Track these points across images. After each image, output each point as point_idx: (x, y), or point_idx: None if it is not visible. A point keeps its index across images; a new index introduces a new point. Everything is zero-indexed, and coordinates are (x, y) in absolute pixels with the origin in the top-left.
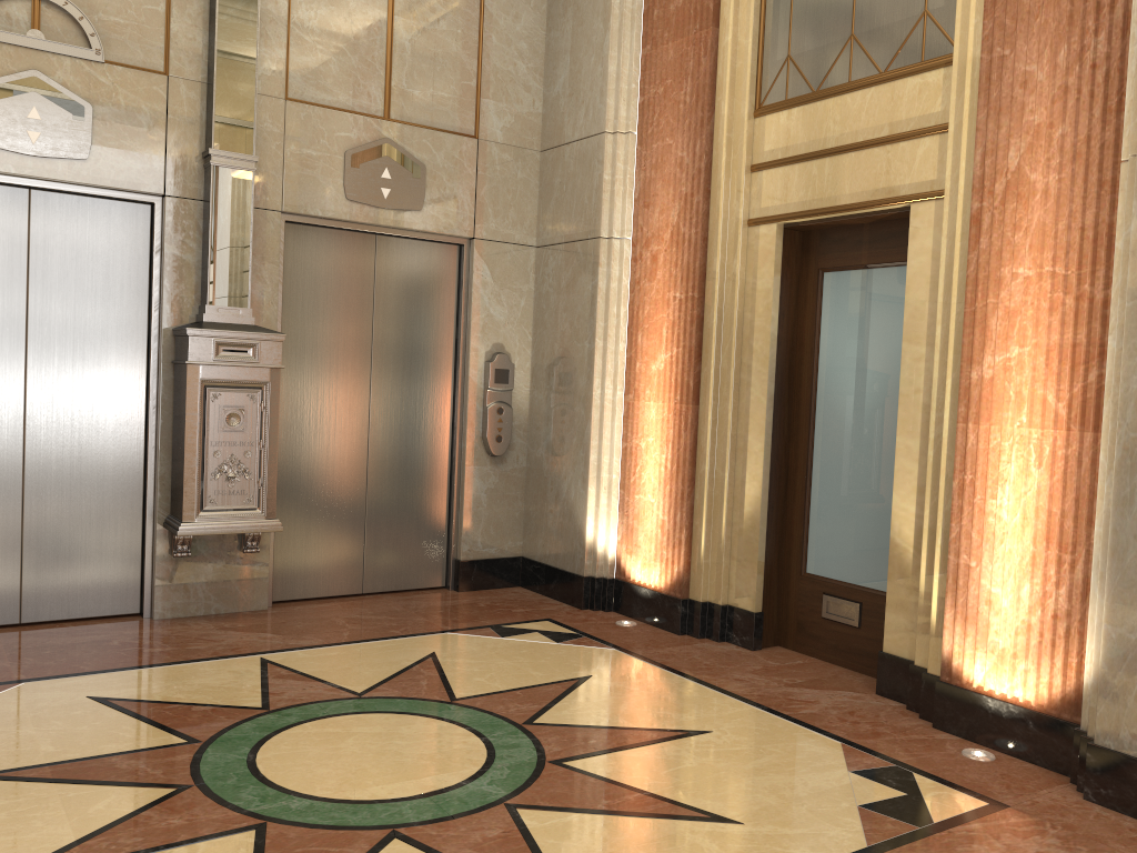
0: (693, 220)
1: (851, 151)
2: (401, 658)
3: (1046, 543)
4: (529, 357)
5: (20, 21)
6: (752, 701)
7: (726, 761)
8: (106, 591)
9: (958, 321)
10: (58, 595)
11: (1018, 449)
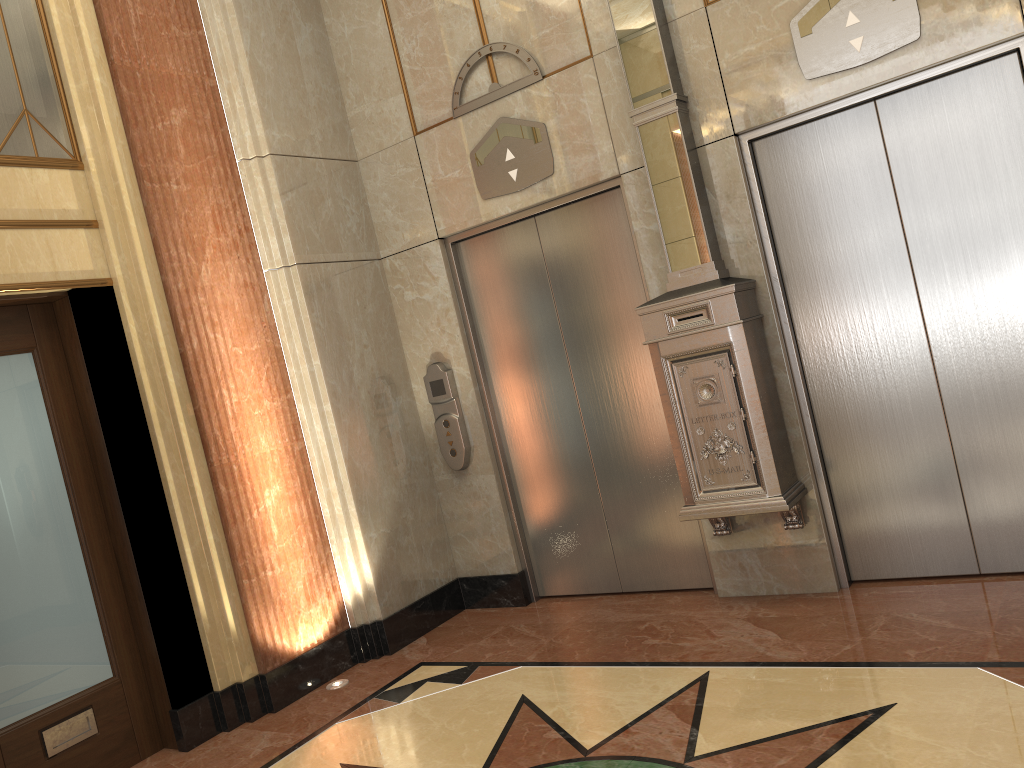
0: None
1: None
2: (837, 705)
3: None
4: None
5: (484, 83)
6: None
7: None
8: (680, 565)
9: None
10: (643, 568)
11: None
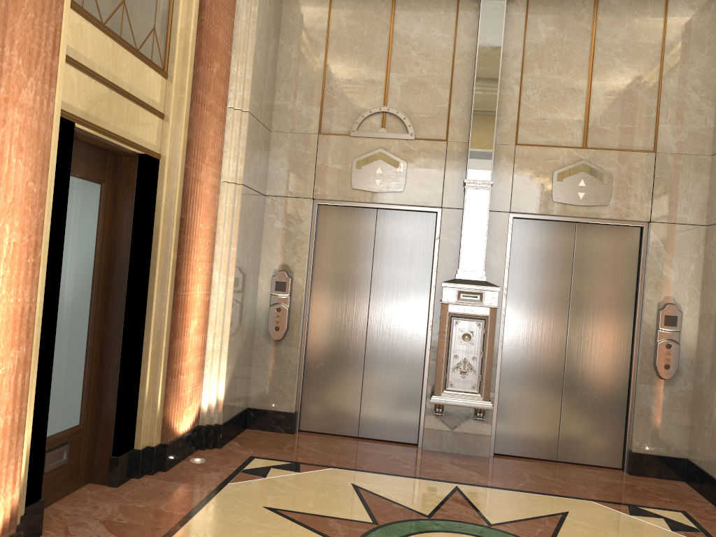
0: None
1: None
2: (541, 509)
3: None
4: (697, 307)
5: (376, 125)
6: None
7: None
8: (400, 427)
9: None
10: (376, 425)
11: None
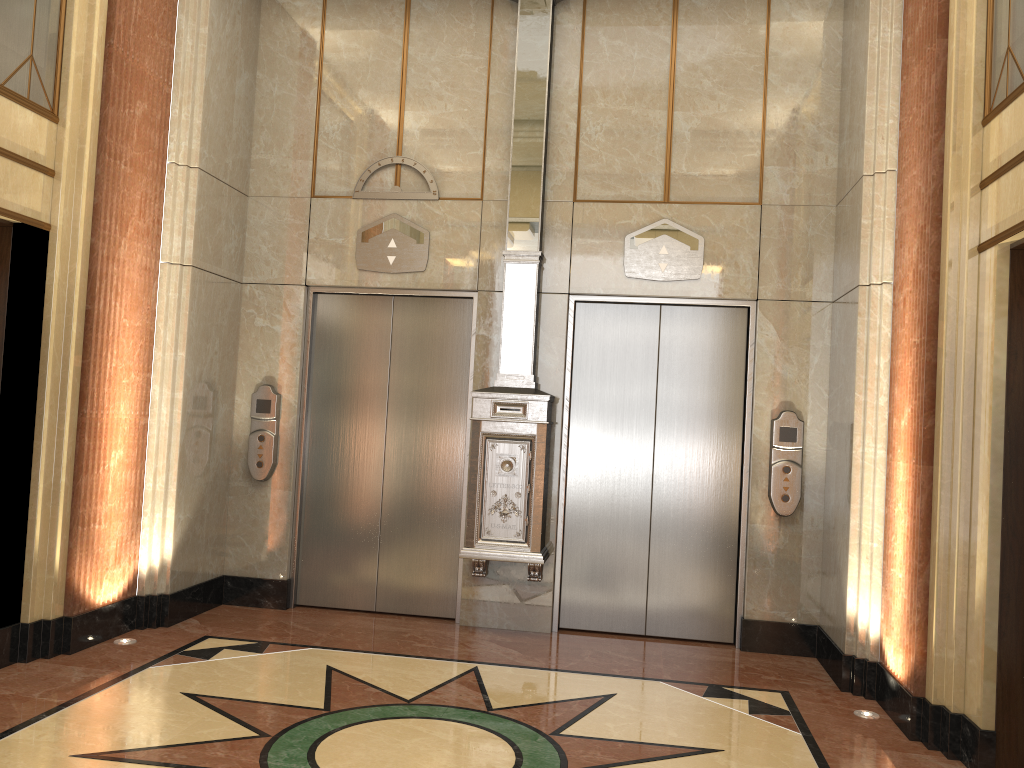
0: (925, 254)
1: None
2: (579, 691)
3: None
4: (824, 415)
5: (388, 182)
6: None
7: None
8: (431, 596)
9: None
10: (400, 594)
11: None
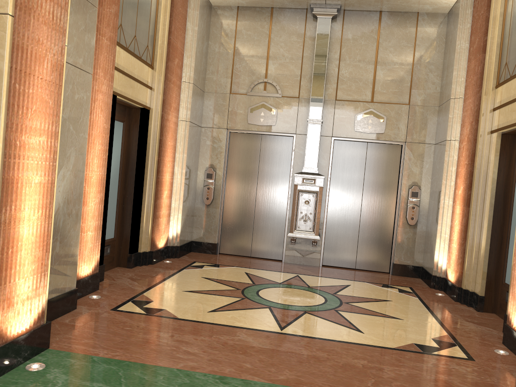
0: (472, 132)
1: (515, 101)
2: (337, 283)
3: None
4: (429, 187)
5: (261, 89)
6: (439, 319)
7: (391, 325)
8: (273, 251)
9: None
10: (260, 250)
11: None
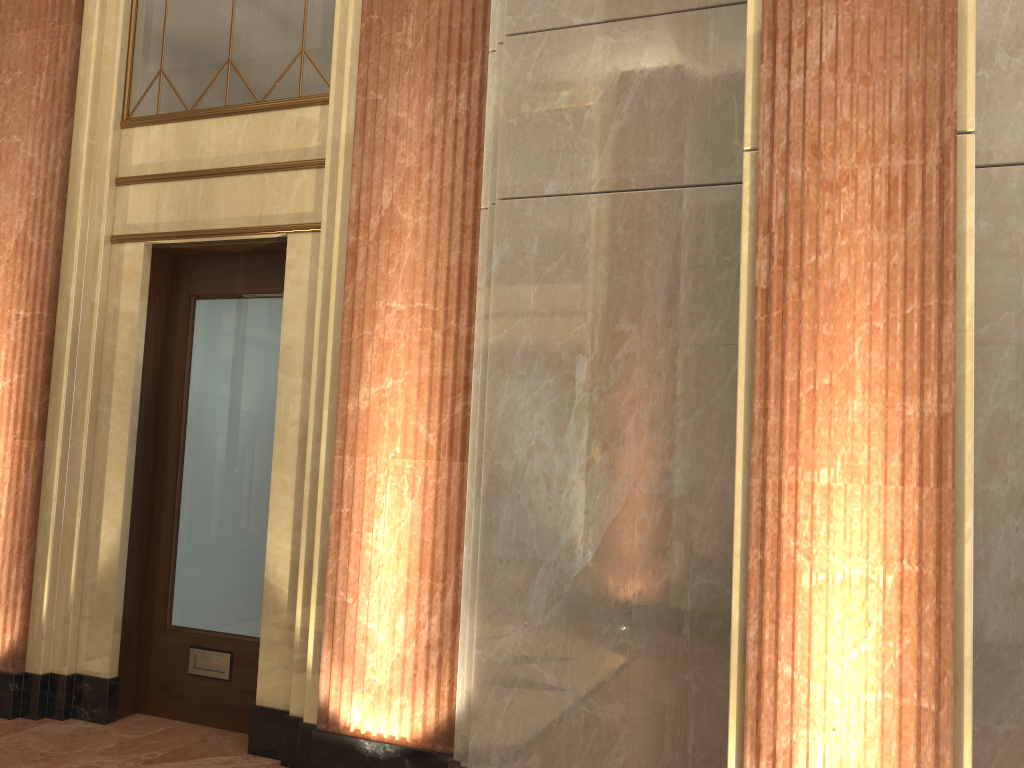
0: (44, 229)
1: (227, 175)
2: None
3: (420, 573)
4: None
5: None
6: None
7: None
8: None
9: (335, 352)
10: None
11: (393, 480)
